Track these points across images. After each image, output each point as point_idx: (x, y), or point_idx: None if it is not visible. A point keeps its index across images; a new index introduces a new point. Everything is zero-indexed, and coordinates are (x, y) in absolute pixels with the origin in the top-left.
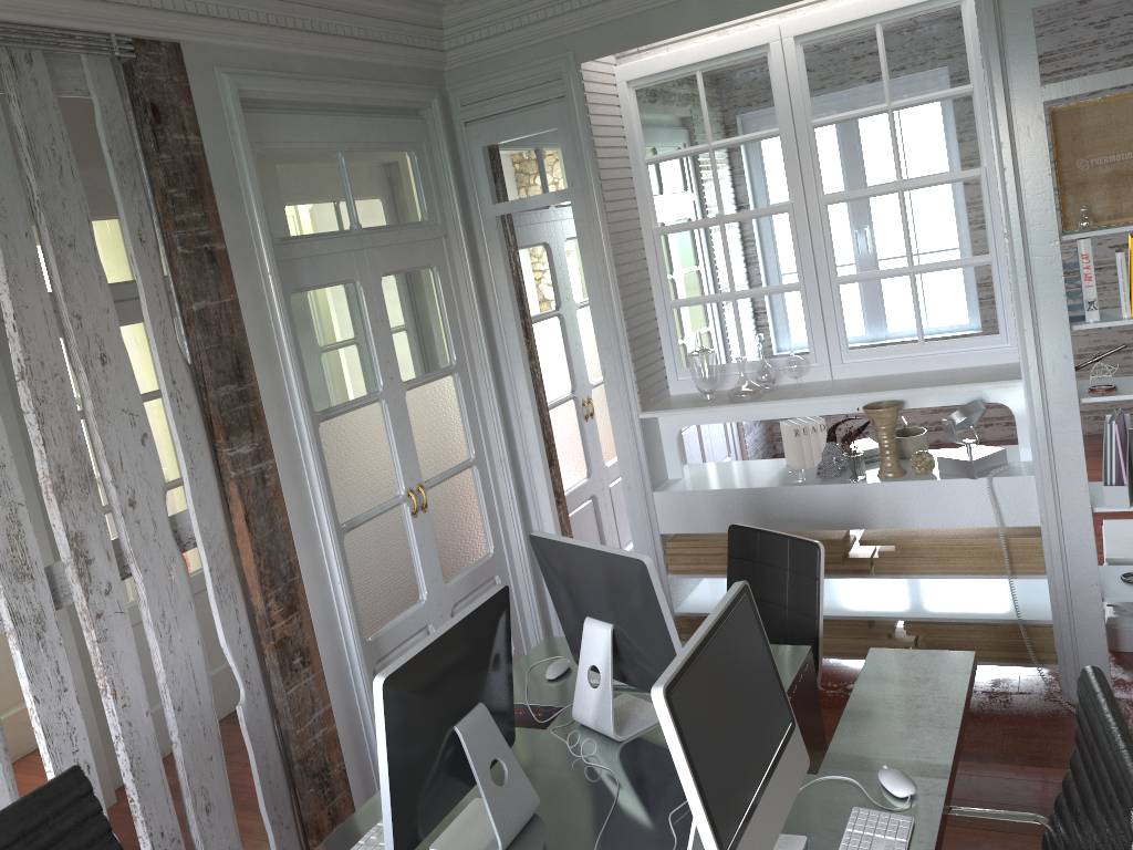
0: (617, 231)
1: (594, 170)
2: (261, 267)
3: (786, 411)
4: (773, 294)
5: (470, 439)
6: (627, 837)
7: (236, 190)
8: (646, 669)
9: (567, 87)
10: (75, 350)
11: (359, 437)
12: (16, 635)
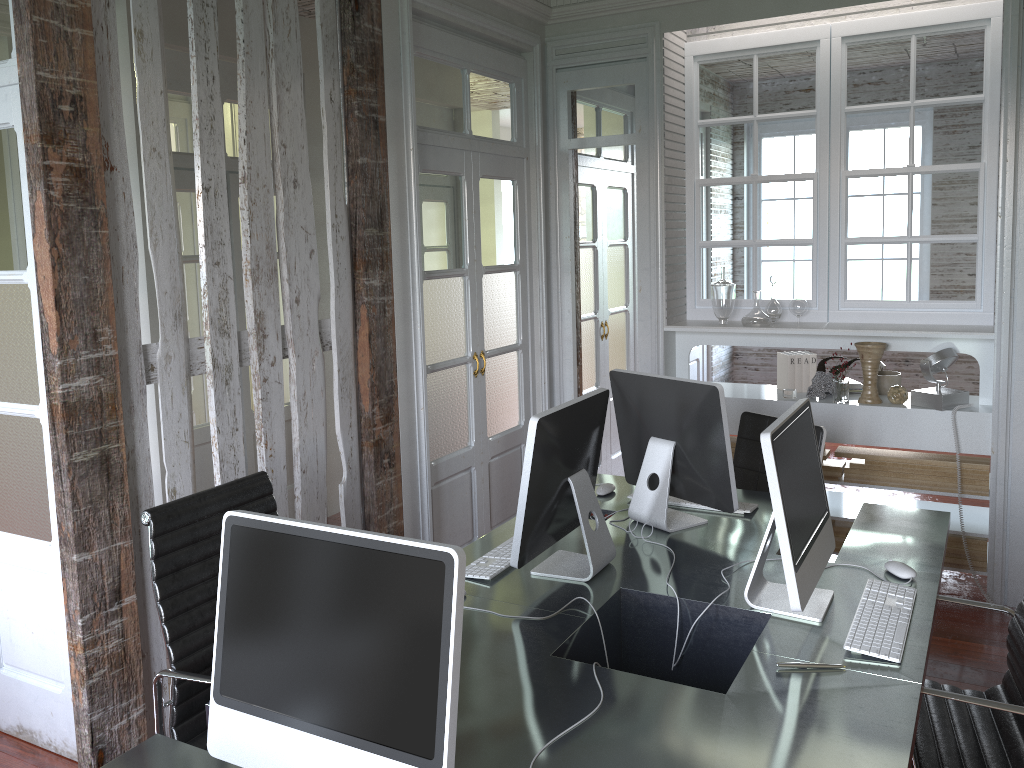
0: (670, 175)
1: (660, 121)
2: (406, 143)
3: (786, 341)
4: (789, 246)
5: (520, 328)
6: (689, 580)
7: (398, 78)
8: (697, 479)
9: (649, 50)
10: (279, 171)
11: (446, 300)
12: (213, 376)
